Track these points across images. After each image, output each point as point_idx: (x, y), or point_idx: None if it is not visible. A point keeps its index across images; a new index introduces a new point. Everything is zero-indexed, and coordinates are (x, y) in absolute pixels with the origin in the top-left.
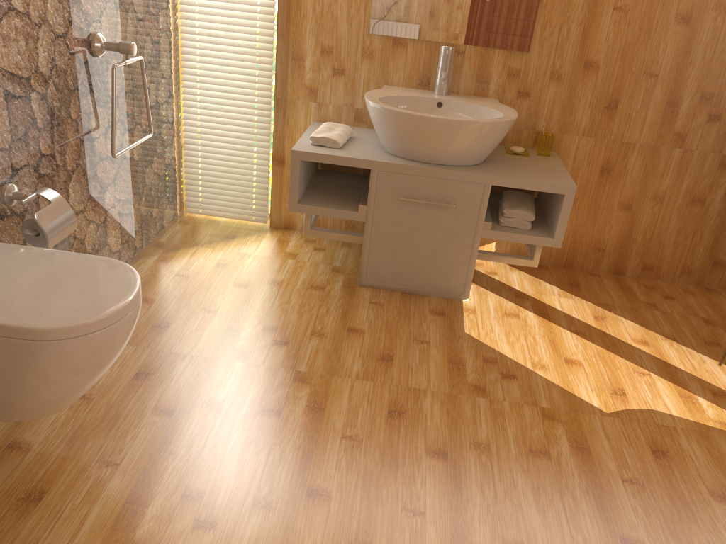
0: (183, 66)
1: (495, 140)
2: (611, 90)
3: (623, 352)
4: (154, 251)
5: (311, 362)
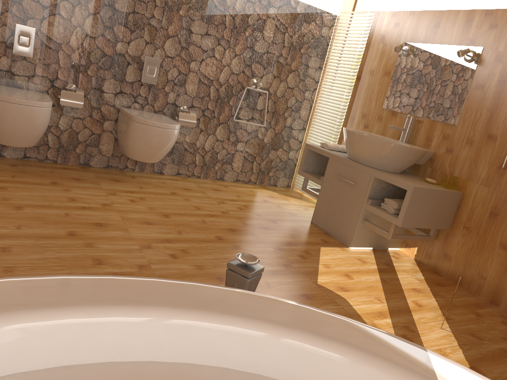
0: (313, 117)
1: (389, 155)
2: (503, 155)
3: (391, 295)
4: (257, 186)
5: (237, 214)
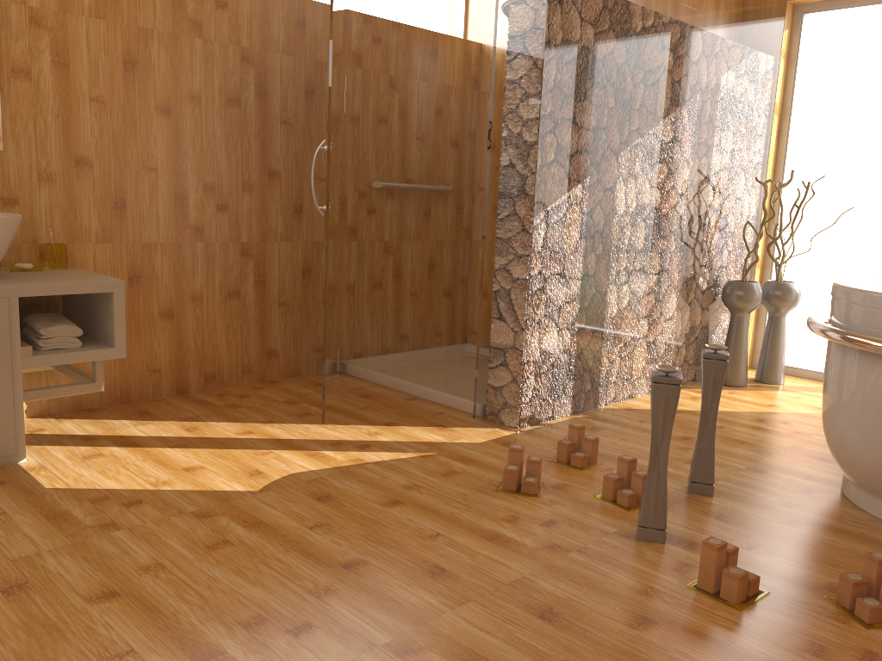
0: None
1: (5, 244)
2: (114, 188)
3: (235, 445)
4: None
5: None
